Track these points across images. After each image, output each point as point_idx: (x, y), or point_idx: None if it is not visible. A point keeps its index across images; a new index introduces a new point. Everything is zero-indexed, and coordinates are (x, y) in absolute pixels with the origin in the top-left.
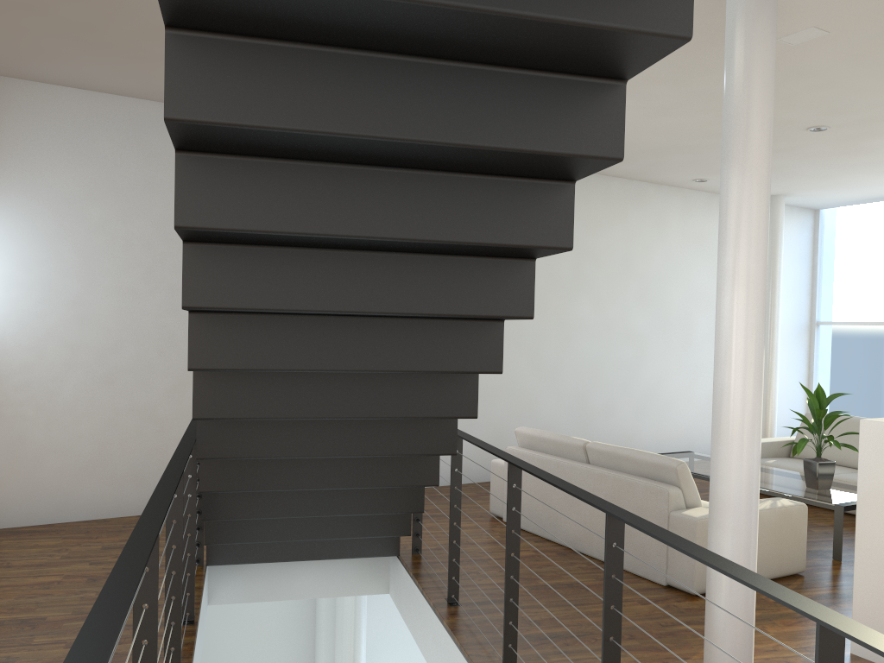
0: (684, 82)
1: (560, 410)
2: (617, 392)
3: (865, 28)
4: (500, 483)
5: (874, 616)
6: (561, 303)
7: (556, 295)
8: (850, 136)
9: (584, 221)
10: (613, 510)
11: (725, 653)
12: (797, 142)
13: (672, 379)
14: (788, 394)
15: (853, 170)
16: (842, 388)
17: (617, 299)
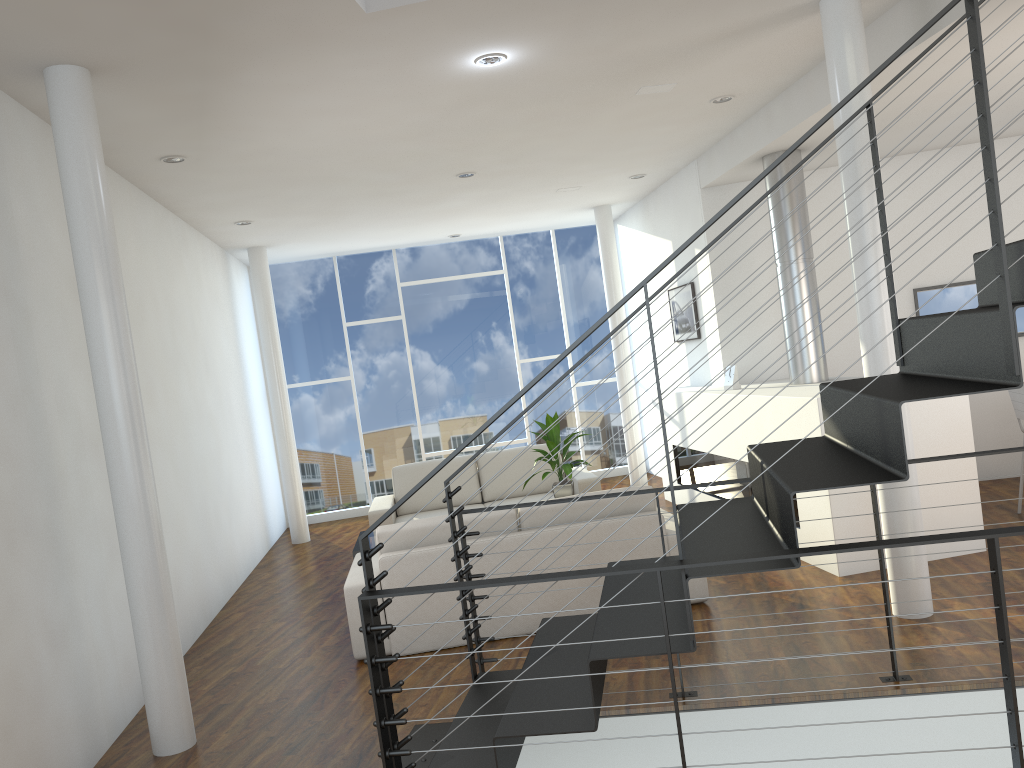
0: (512, 108)
1: (198, 531)
2: (217, 494)
3: (685, 94)
4: None
5: (851, 540)
6: (174, 382)
7: (170, 371)
8: (462, 186)
9: (165, 268)
10: None
11: None
12: (420, 187)
13: (234, 468)
14: (273, 469)
15: (382, 221)
16: (313, 451)
17: (197, 372)
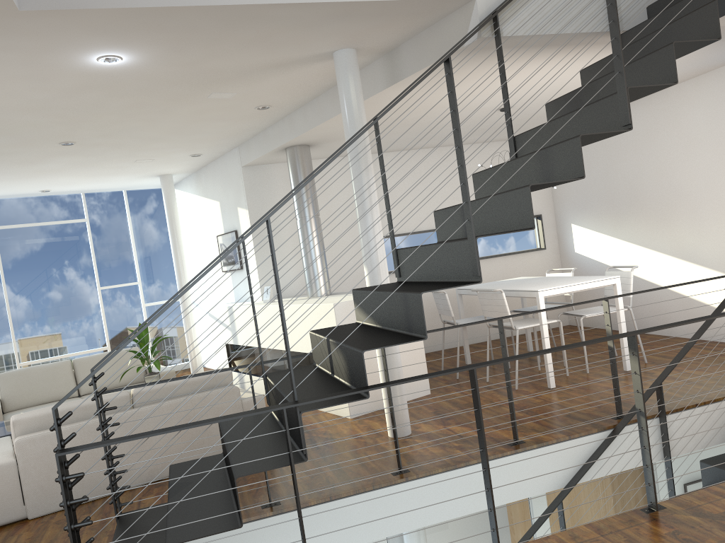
0: (117, 96)
1: None
2: None
3: (240, 101)
4: (10, 484)
5: None
6: None
7: None
8: (62, 152)
9: None
10: (501, 317)
11: (571, 332)
12: (26, 150)
13: None
14: None
15: None
16: None
17: None
